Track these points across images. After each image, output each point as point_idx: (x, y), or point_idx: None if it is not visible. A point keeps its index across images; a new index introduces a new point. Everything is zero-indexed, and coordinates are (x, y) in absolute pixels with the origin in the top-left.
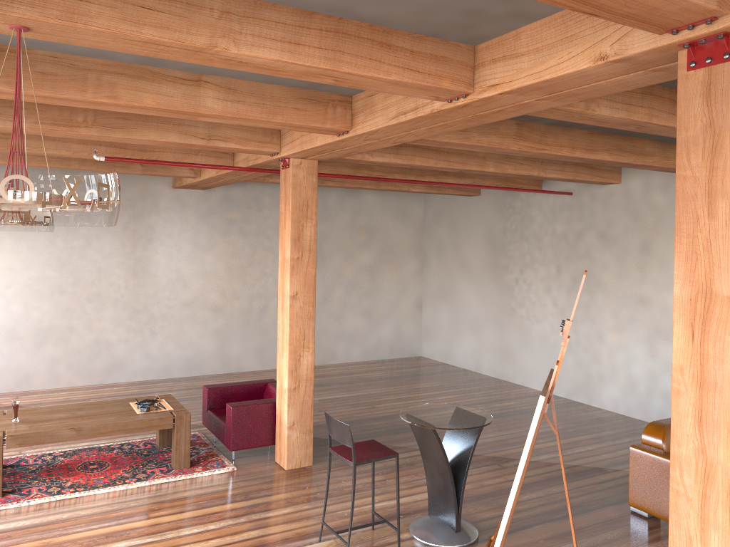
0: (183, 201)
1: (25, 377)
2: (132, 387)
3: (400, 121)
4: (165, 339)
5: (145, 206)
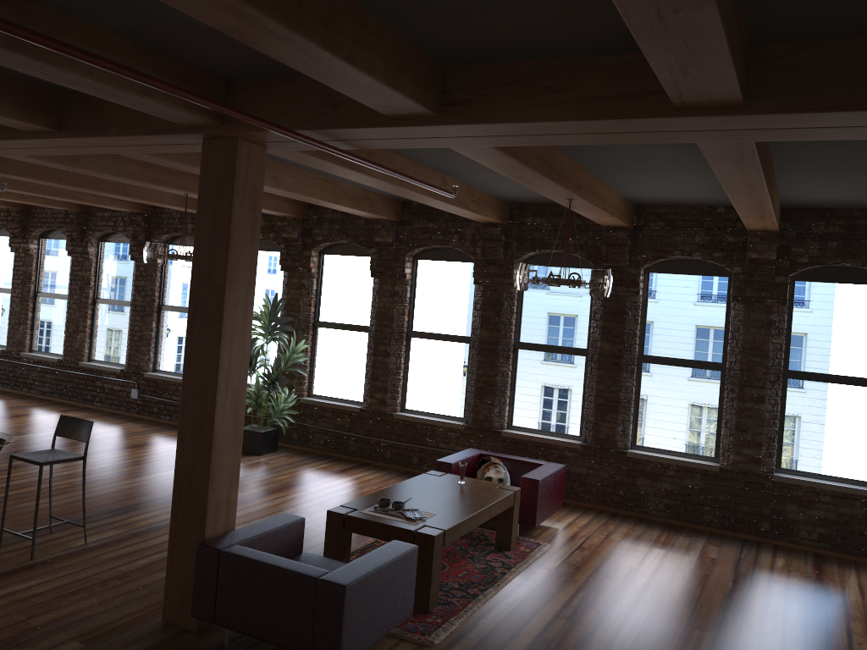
0: None
1: None
2: None
3: (38, 155)
4: None
5: None
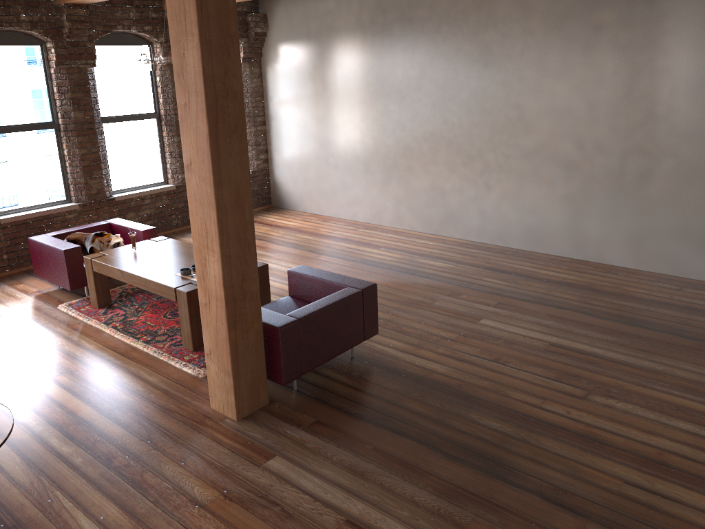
0: (527, 5)
1: (377, 211)
2: (446, 246)
3: None
4: (501, 197)
5: (480, 19)
